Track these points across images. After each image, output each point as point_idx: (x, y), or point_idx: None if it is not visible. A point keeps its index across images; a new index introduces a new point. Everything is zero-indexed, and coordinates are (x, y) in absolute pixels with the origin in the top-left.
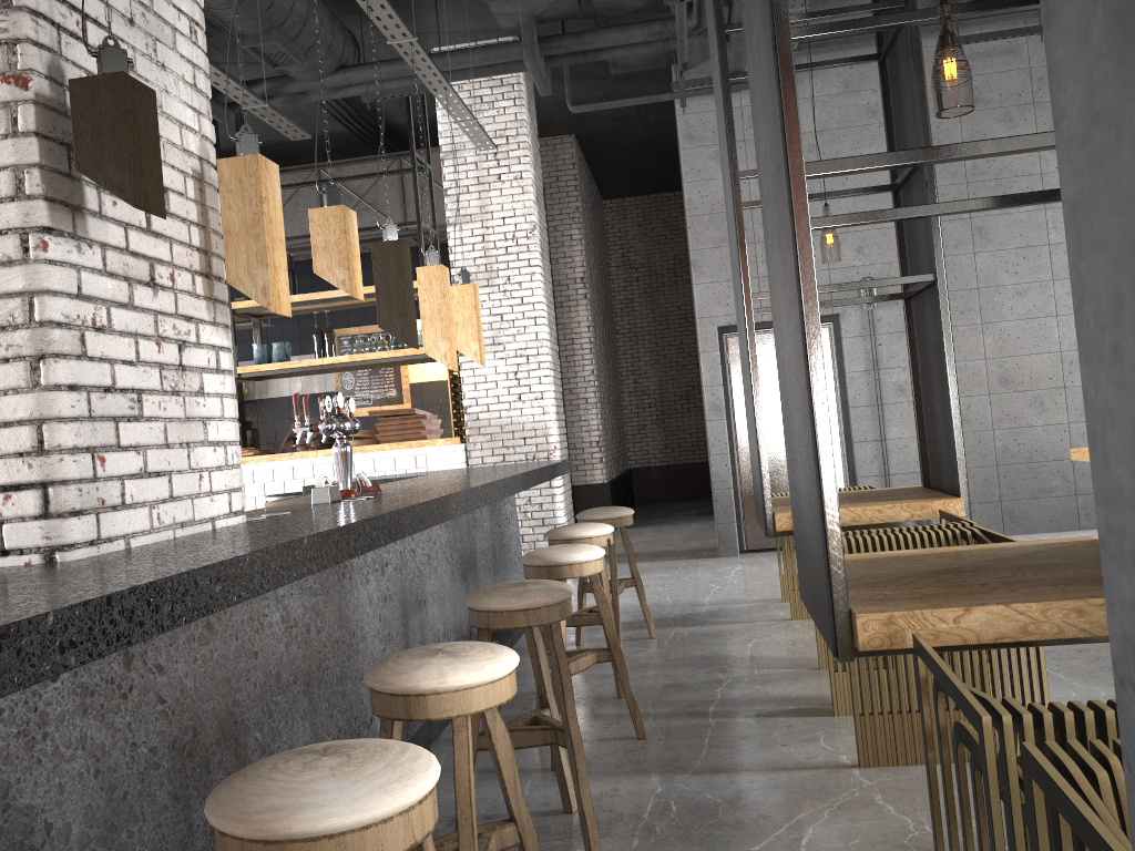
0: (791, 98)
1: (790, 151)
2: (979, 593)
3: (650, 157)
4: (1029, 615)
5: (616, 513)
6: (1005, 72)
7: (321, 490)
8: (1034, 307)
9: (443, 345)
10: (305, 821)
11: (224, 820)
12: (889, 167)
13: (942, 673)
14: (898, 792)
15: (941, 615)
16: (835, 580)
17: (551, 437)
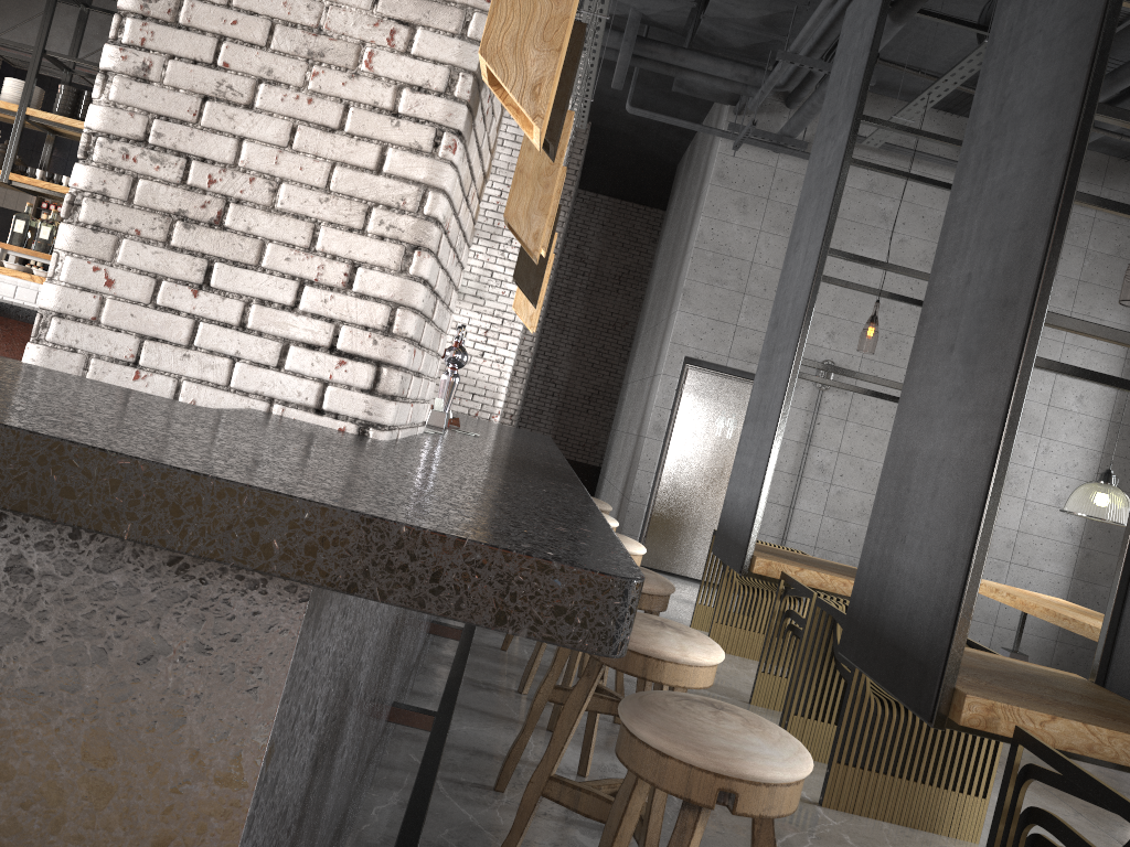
0: (1056, 254)
1: (1040, 297)
2: (1048, 704)
3: (644, 169)
4: (1097, 737)
5: (600, 506)
6: None
7: (440, 414)
8: None
9: (533, 306)
10: (757, 767)
11: (678, 745)
12: (1104, 339)
13: (1079, 771)
14: (861, 838)
15: (1032, 716)
16: (951, 659)
17: (499, 401)
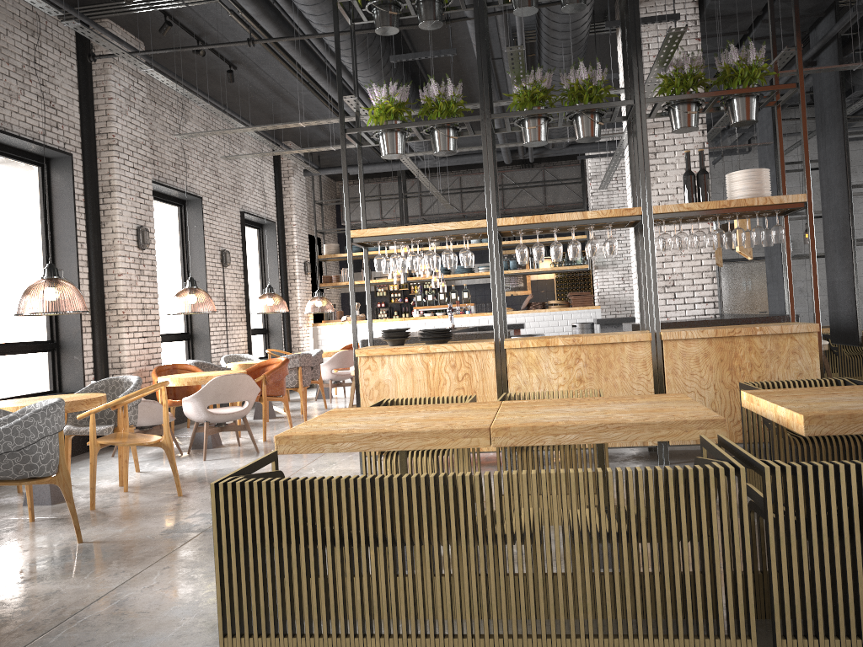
0: (852, 225)
1: (852, 237)
2: None
3: None
4: None
5: None
6: (854, 150)
7: None
8: (862, 256)
9: None
10: None
11: None
12: None
13: None
14: None
15: None
16: (858, 329)
17: None
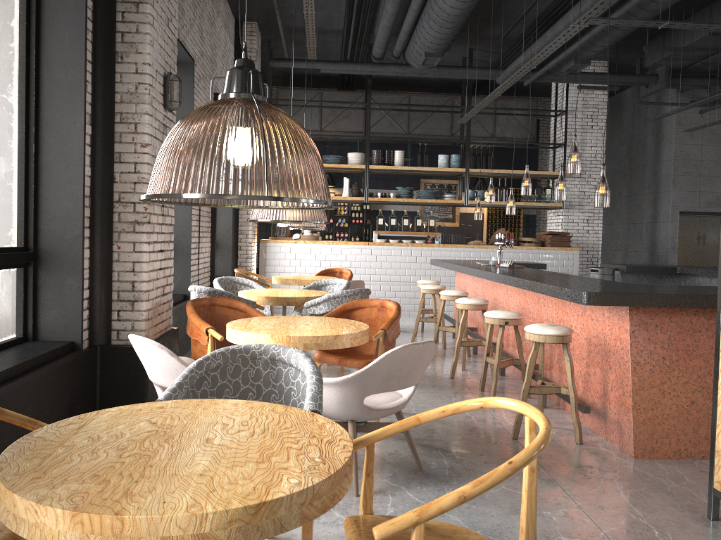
0: None
1: None
2: None
3: None
4: None
5: None
6: None
7: None
8: None
9: None
10: None
11: None
12: None
13: None
14: None
15: None
16: None
17: (599, 251)
